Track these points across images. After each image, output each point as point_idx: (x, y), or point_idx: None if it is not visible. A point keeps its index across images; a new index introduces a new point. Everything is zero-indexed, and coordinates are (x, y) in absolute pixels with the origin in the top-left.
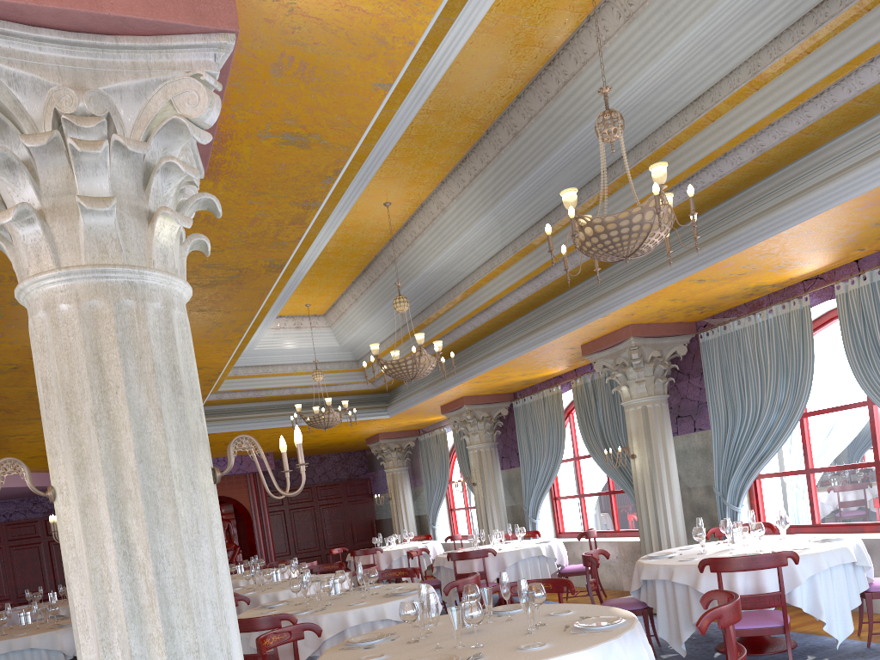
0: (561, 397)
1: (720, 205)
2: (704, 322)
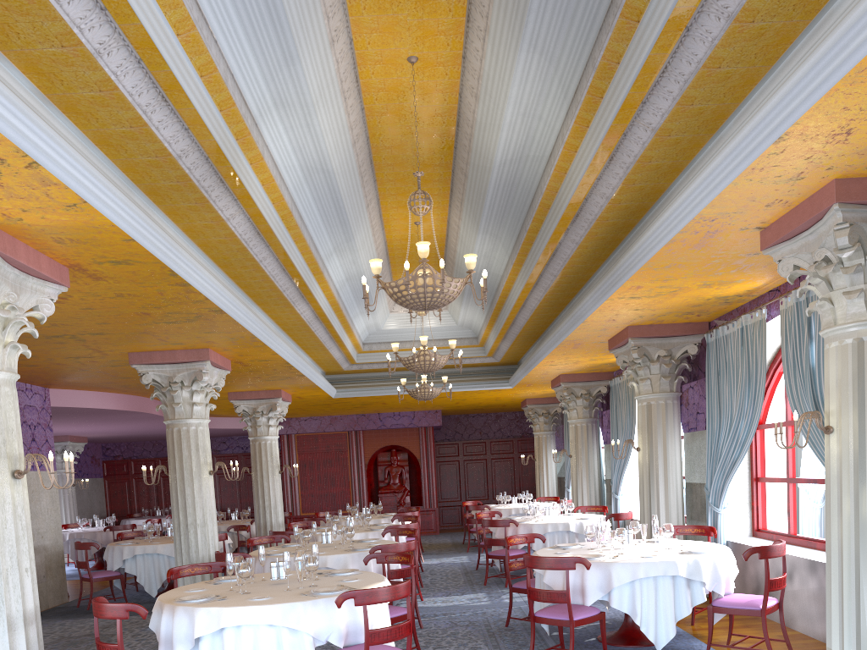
0: None
1: (634, 231)
2: (714, 323)
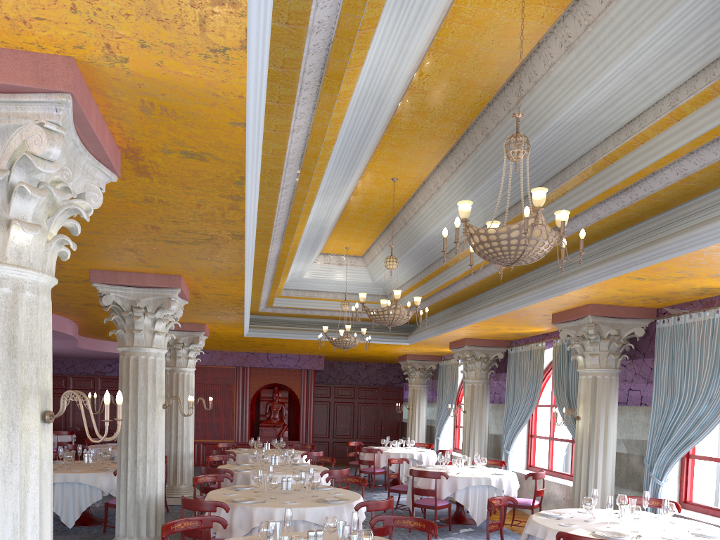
0: (544, 352)
1: (662, 214)
2: (664, 310)
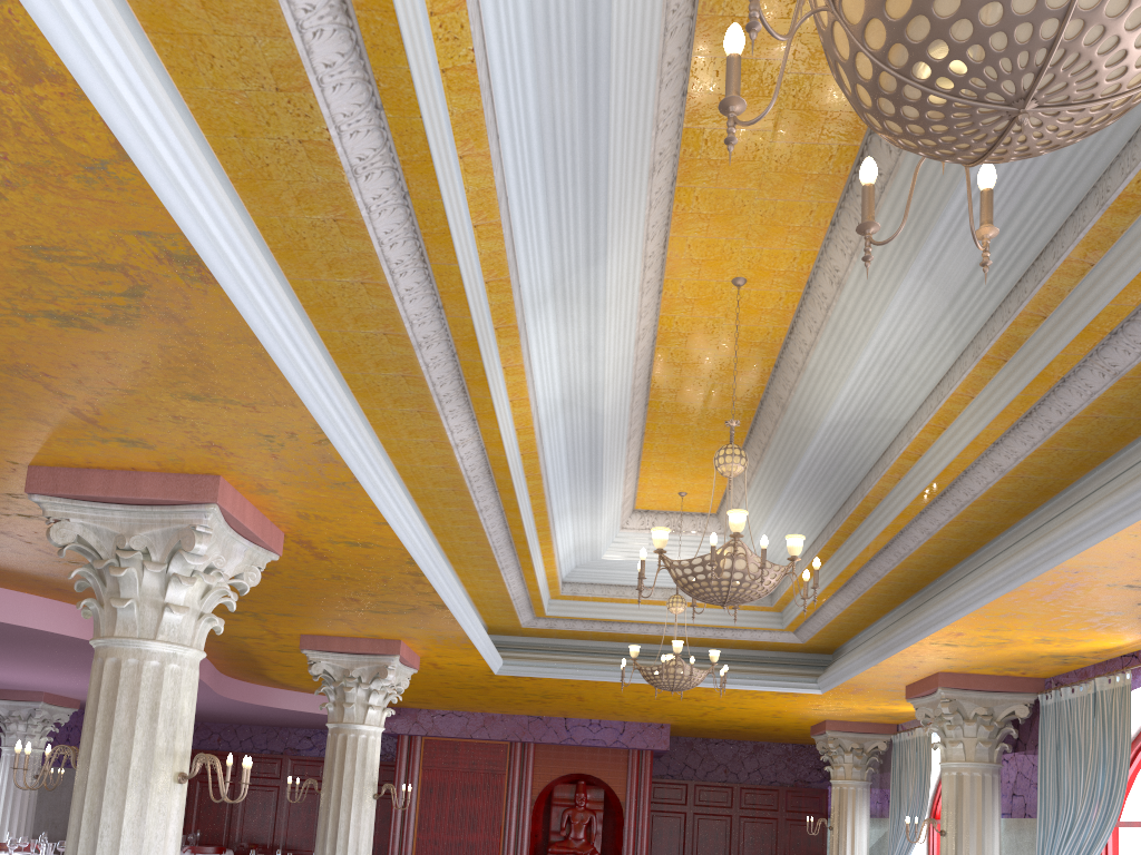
0: (1129, 695)
1: None
2: None
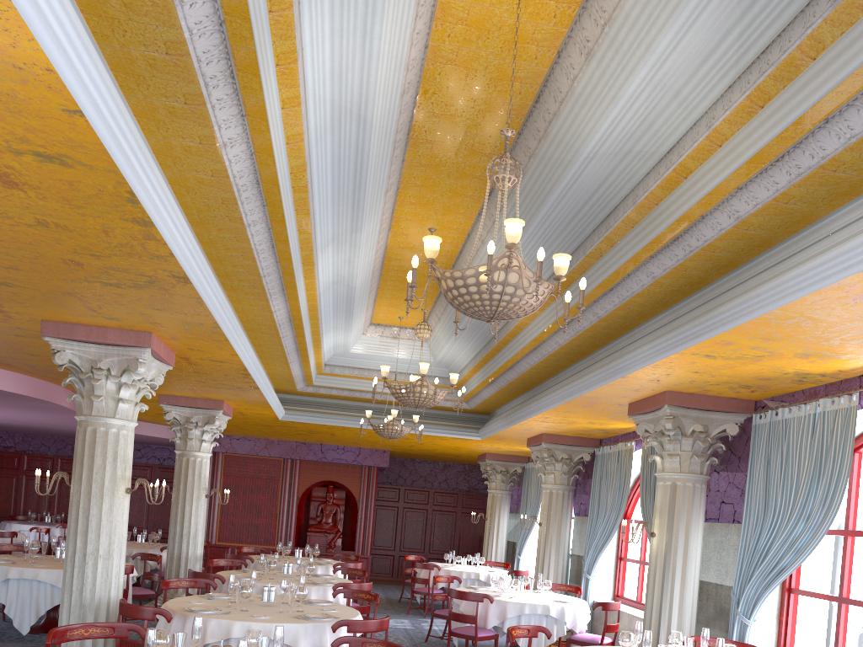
0: (632, 454)
1: (732, 274)
2: (763, 403)
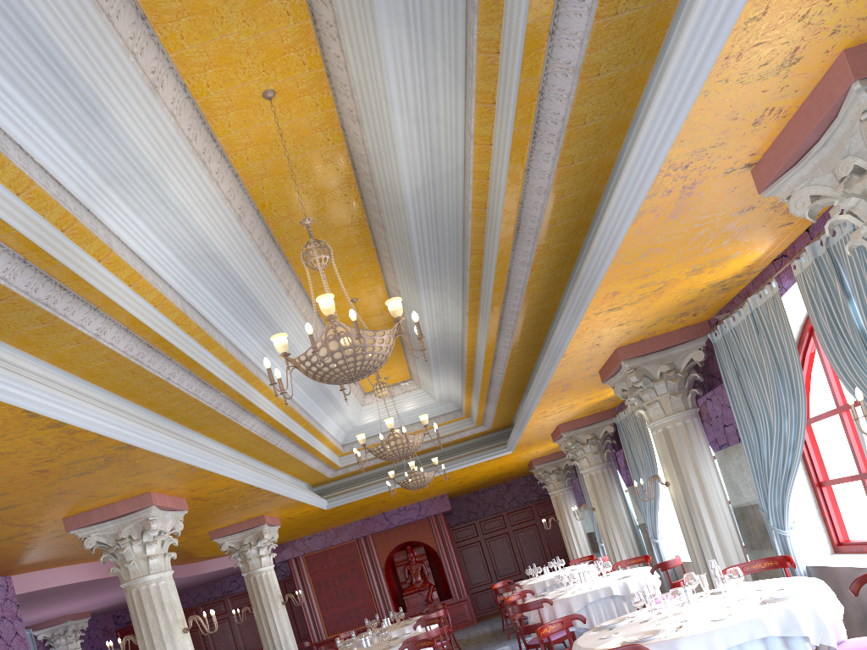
0: None
1: (592, 231)
2: (715, 319)
